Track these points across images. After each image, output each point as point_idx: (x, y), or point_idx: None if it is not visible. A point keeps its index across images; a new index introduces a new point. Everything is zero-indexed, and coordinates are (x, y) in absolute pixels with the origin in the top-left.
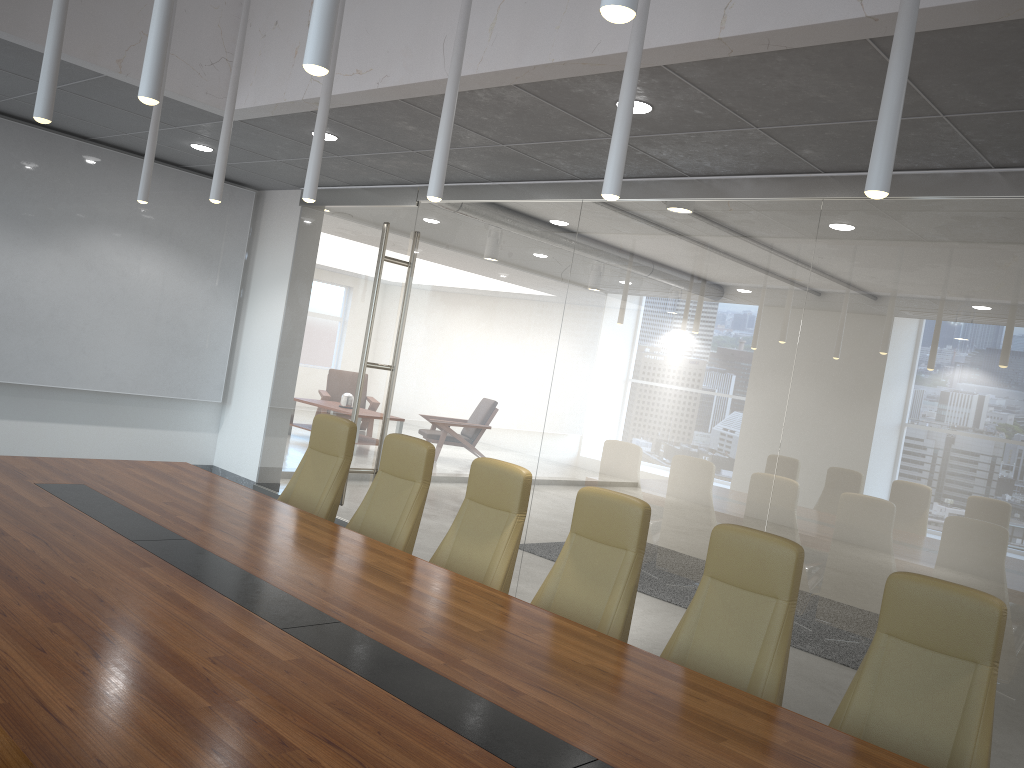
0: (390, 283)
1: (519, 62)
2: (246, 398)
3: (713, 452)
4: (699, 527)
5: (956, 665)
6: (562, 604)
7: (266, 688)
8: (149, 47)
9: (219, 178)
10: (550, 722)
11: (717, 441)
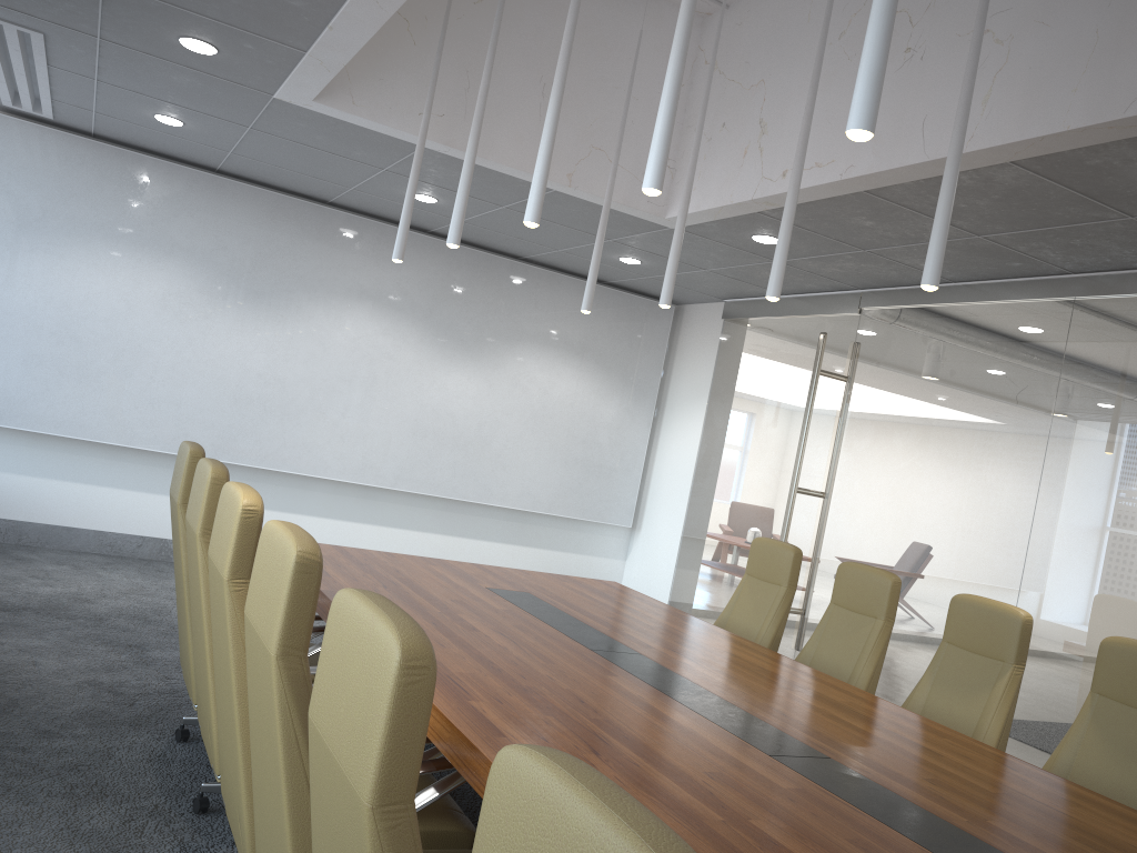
0: (825, 400)
1: (1022, 134)
2: (657, 524)
3: None
4: None
5: None
6: (1082, 781)
7: (775, 812)
8: (655, 139)
9: (669, 282)
10: None
11: None
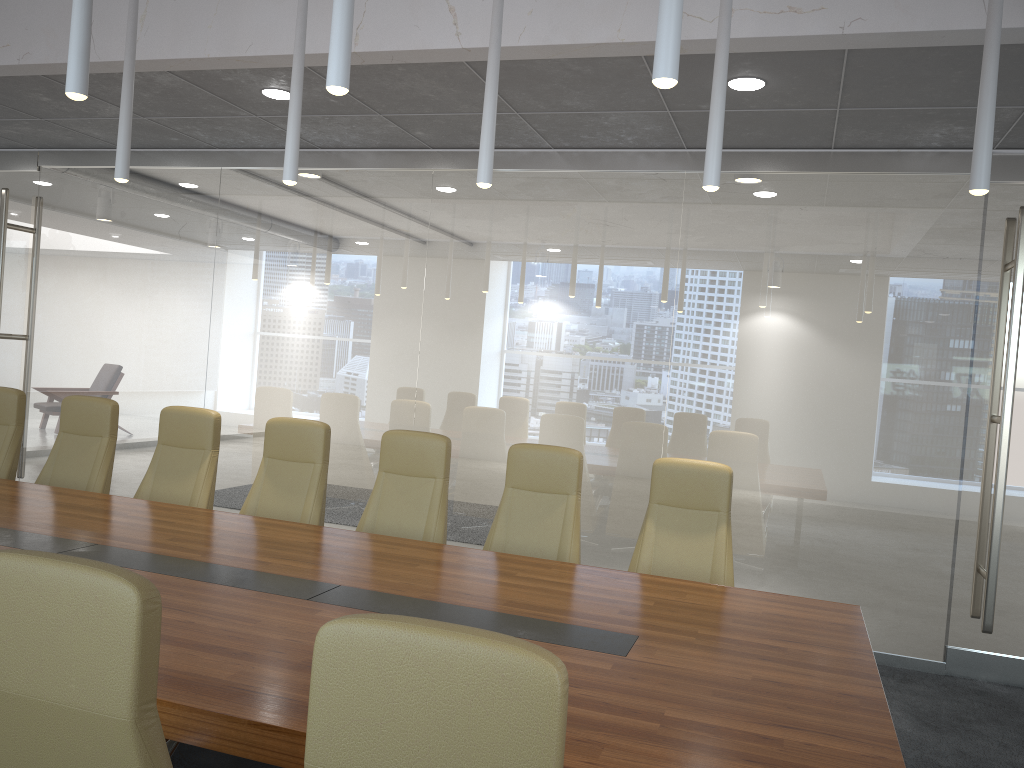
0: (16, 251)
1: (175, 54)
2: None
3: (364, 383)
4: (359, 447)
5: (556, 498)
6: (265, 516)
7: None
8: None
9: None
10: (299, 573)
11: (367, 374)
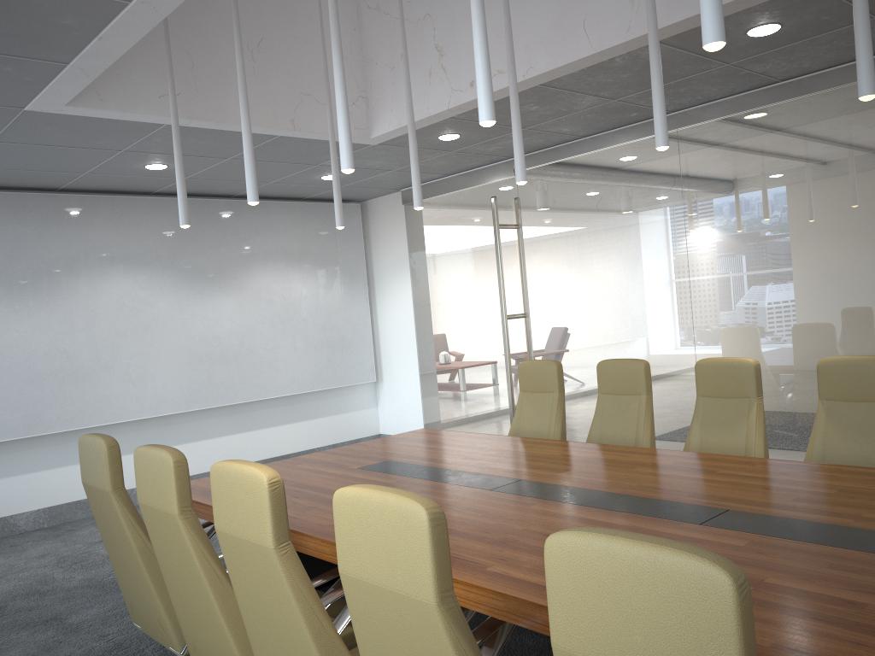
0: (507, 245)
1: (670, 19)
2: (396, 372)
3: (873, 308)
4: None
5: None
6: (836, 461)
7: (767, 567)
8: (480, 80)
9: (418, 189)
10: None
11: (874, 298)
